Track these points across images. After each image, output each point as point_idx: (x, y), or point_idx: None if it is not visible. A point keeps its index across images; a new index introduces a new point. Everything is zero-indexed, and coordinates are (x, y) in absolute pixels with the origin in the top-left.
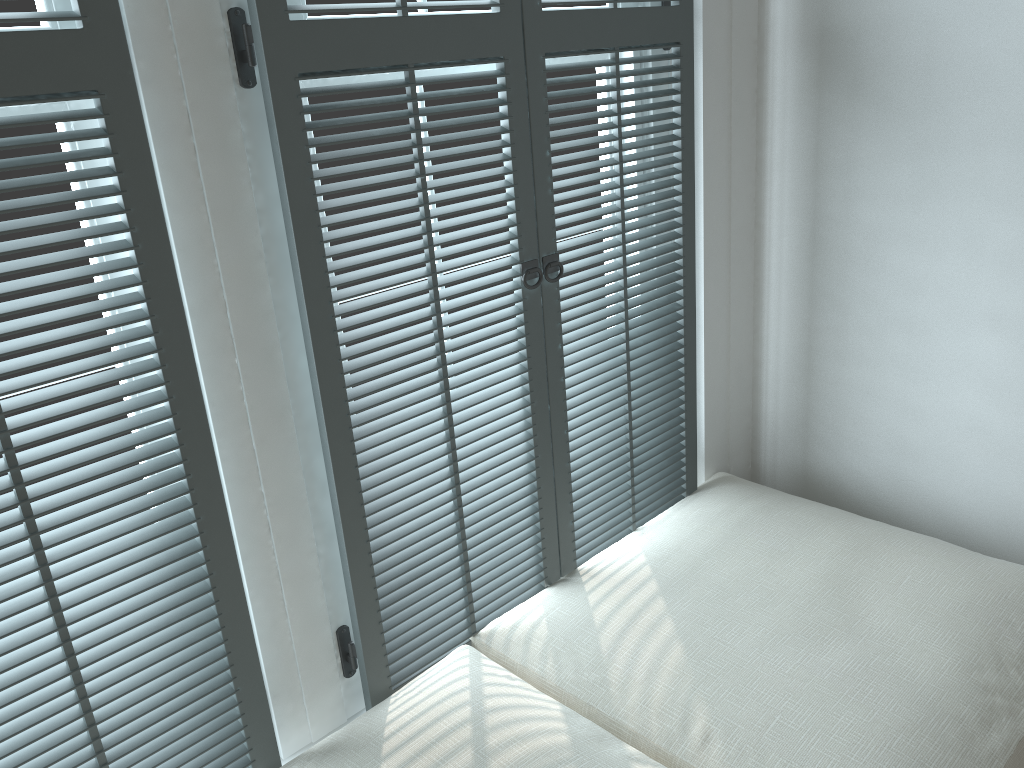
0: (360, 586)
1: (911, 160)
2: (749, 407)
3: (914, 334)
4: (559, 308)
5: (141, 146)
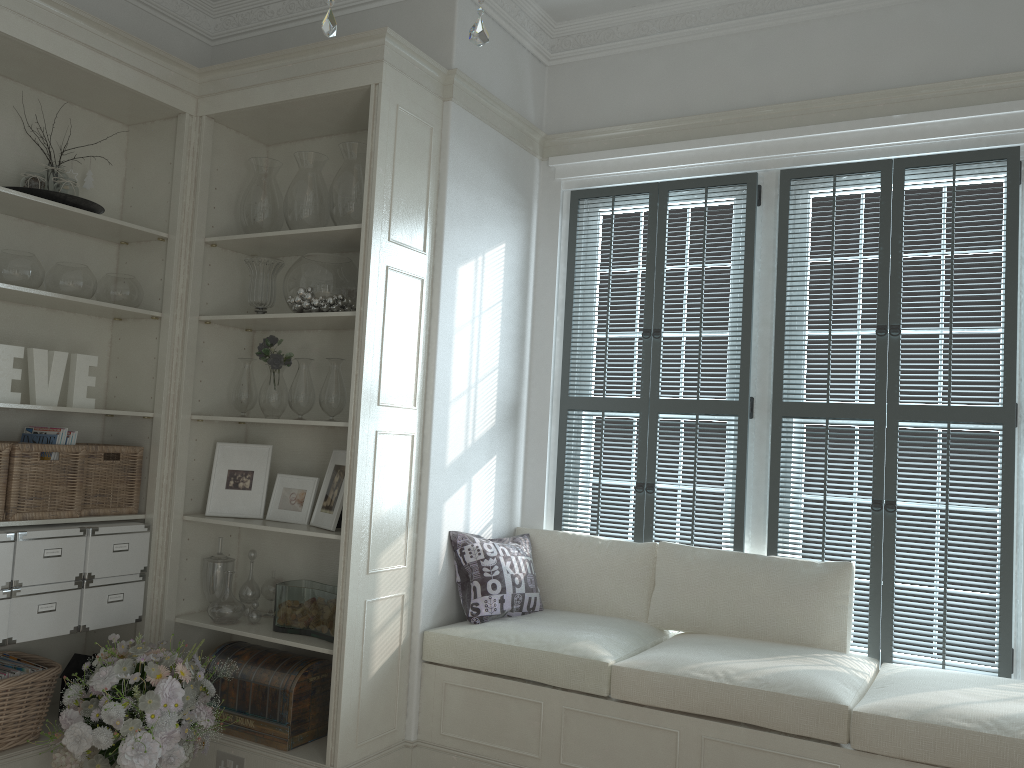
0: None
1: None
2: None
3: None
4: None
5: (1011, 440)
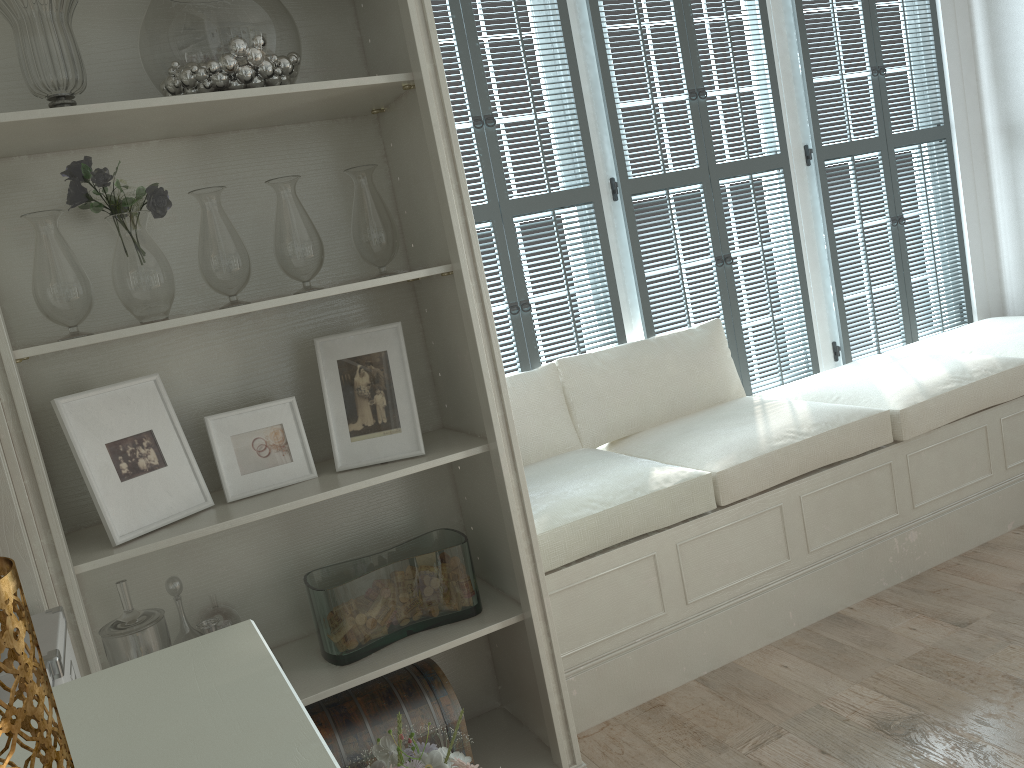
0: (842, 321)
1: None
2: (998, 292)
3: None
4: (904, 235)
5: (790, 180)
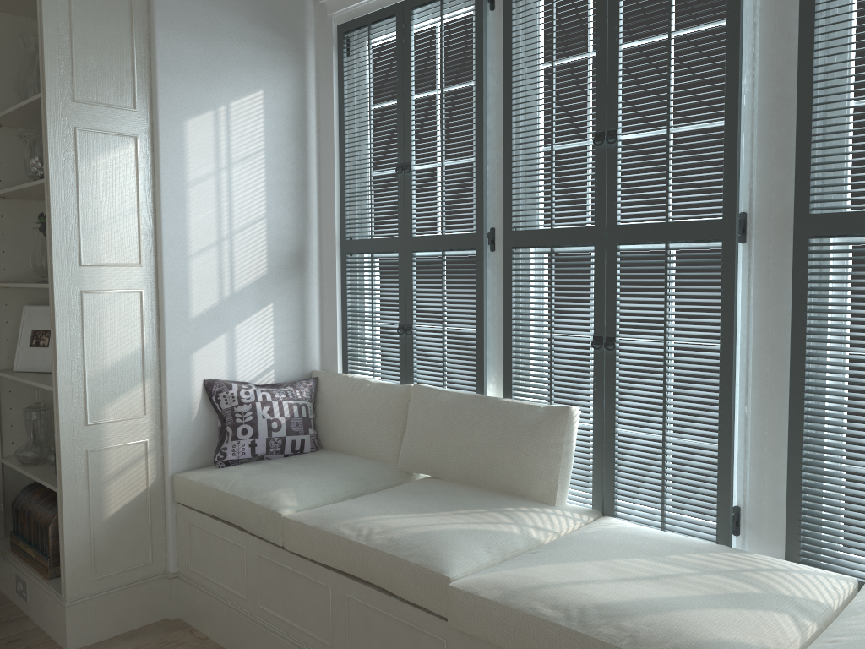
0: (791, 491)
1: None
2: None
3: None
4: None
5: (731, 259)
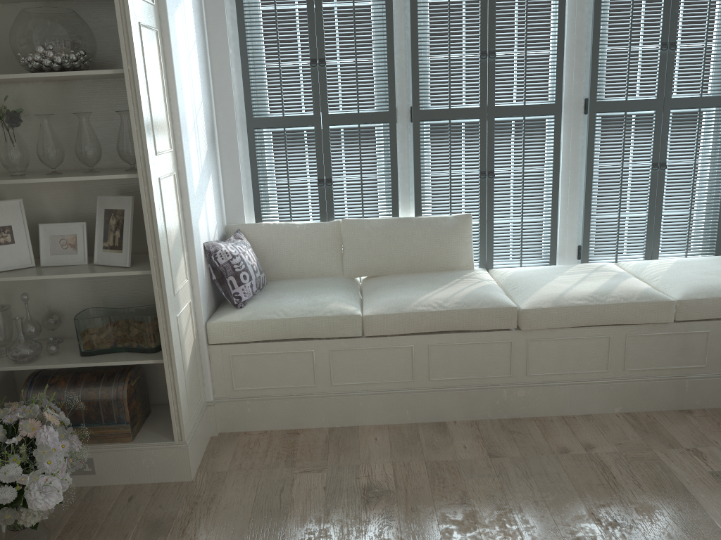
0: (585, 232)
1: None
2: None
3: None
4: (664, 178)
5: (559, 124)
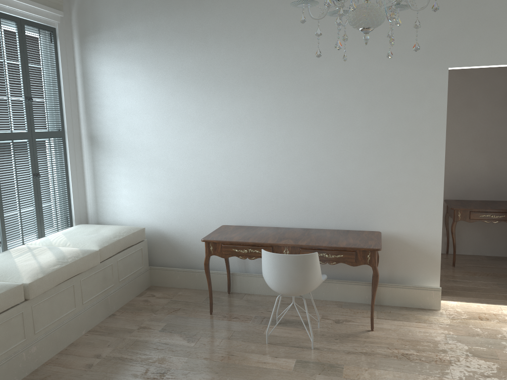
0: (2, 227)
1: (108, 158)
2: (85, 211)
3: (113, 190)
4: (40, 182)
5: None
